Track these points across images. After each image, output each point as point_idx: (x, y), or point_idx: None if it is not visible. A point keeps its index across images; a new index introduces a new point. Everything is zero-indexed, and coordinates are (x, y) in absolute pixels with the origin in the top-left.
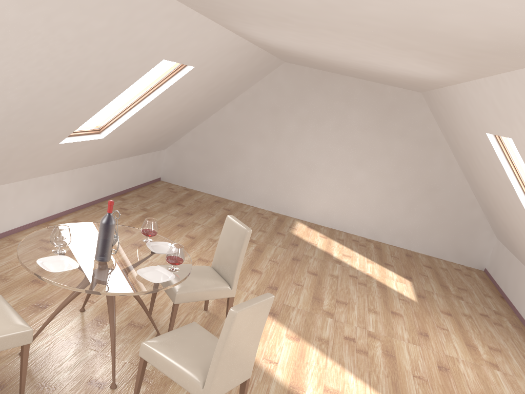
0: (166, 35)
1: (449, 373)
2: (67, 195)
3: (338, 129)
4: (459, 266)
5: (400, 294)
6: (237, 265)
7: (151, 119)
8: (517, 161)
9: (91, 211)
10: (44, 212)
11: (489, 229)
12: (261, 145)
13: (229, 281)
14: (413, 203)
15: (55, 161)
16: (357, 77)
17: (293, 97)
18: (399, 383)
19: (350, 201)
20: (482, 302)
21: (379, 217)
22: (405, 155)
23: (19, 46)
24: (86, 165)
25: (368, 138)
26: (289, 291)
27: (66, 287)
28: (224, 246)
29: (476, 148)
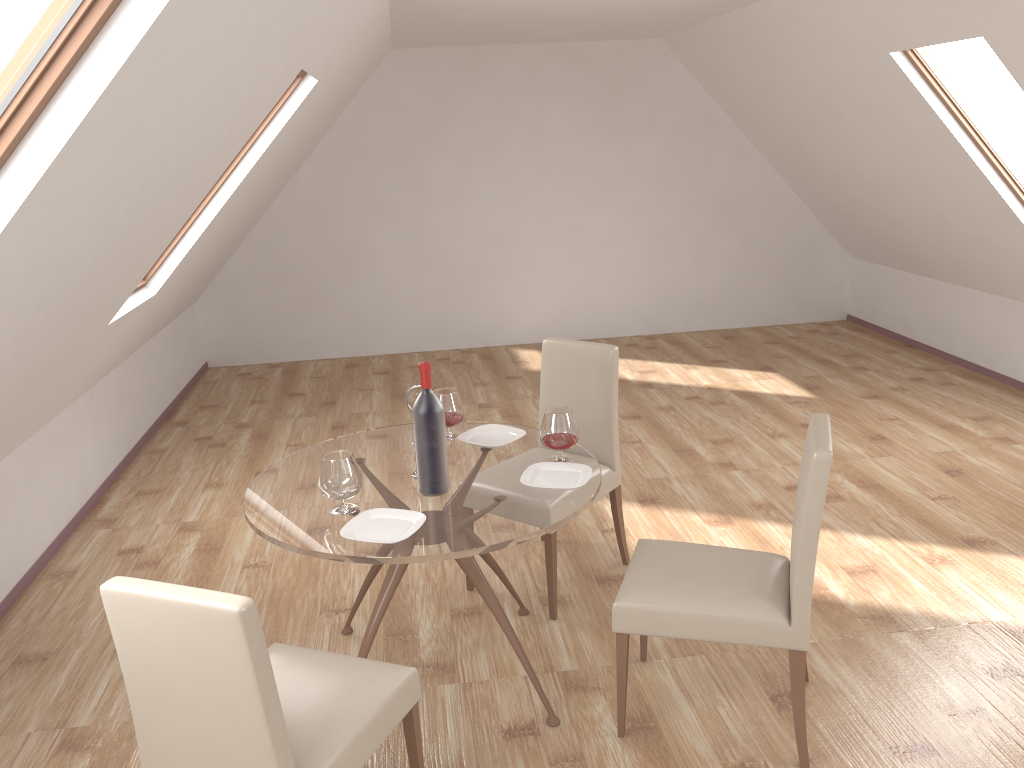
0: (333, 3)
1: (967, 474)
2: (98, 447)
3: (532, 150)
4: (809, 326)
5: (782, 396)
6: (612, 422)
7: (220, 227)
8: (950, 88)
9: (149, 465)
10: (76, 496)
11: (836, 246)
12: (395, 229)
13: (603, 459)
14: (703, 244)
15: (82, 375)
16: (542, 41)
17: (429, 114)
18: (926, 517)
19: (596, 279)
20: (894, 362)
21: (654, 290)
22: (666, 162)
23: (192, 66)
24: (107, 372)
25: (592, 151)
26: (632, 457)
27: (454, 554)
28: (564, 400)
29: (841, 94)
